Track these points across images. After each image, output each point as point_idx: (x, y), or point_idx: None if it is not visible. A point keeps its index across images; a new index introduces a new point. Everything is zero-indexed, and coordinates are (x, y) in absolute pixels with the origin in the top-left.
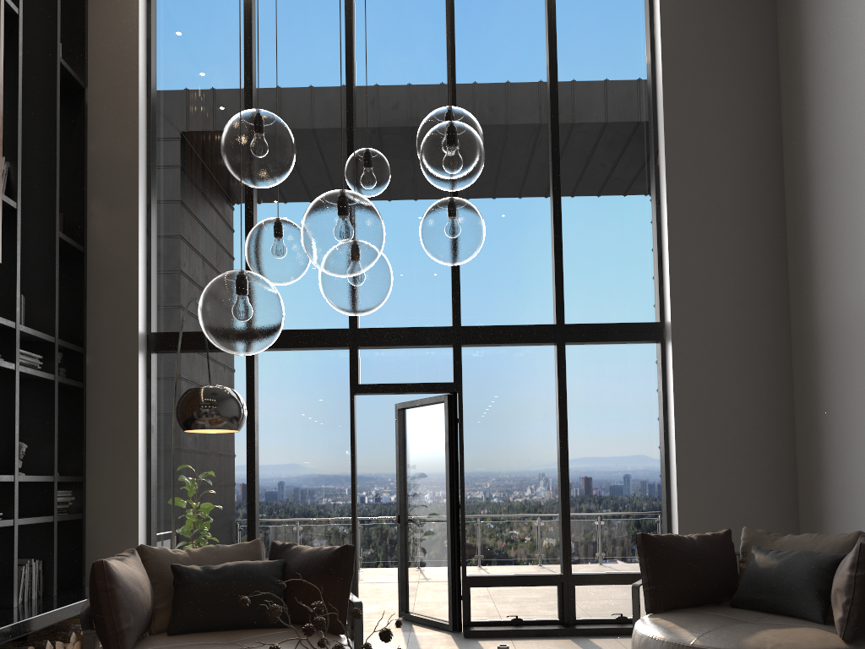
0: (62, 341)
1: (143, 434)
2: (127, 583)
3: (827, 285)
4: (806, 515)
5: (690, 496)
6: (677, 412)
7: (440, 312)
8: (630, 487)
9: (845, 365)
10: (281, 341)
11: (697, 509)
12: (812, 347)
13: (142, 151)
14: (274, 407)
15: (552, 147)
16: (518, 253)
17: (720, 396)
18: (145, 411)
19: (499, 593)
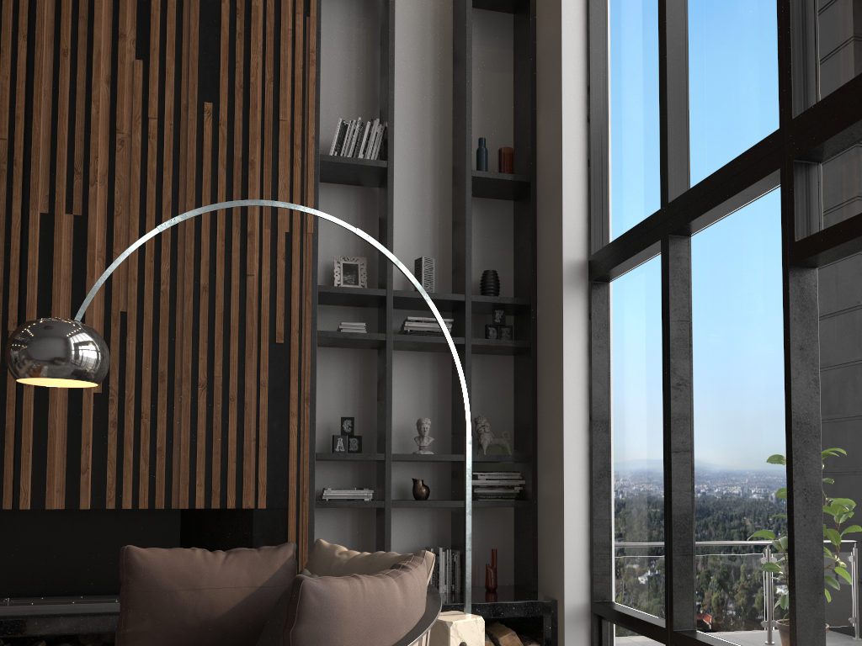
0: (480, 297)
1: (577, 398)
2: (157, 579)
3: None
4: None
5: None
6: None
7: None
8: None
9: None
10: (694, 207)
11: None
12: None
13: (571, 16)
14: (706, 328)
15: None
16: None
17: None
18: (585, 365)
19: None
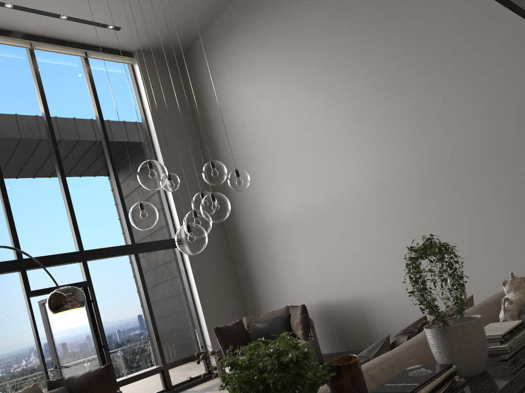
0: None
1: None
2: None
3: (242, 216)
4: (251, 310)
5: (208, 313)
6: (195, 277)
7: (68, 244)
8: (180, 316)
9: (258, 246)
10: None
11: (212, 318)
12: (240, 241)
13: None
14: None
15: (110, 157)
16: (103, 210)
17: (209, 267)
18: None
19: (134, 386)
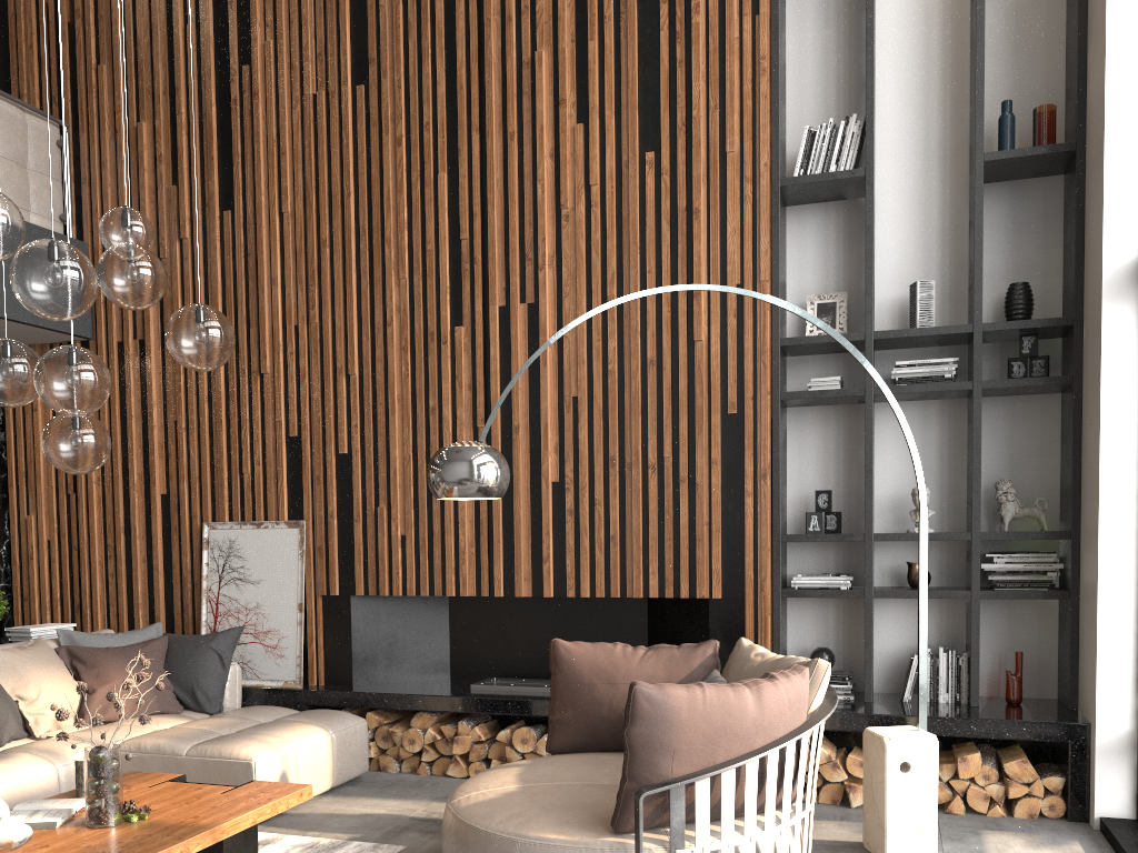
0: (995, 324)
1: (1122, 454)
2: (579, 671)
3: None
4: None
5: None
6: None
7: None
8: None
9: None
10: None
11: None
12: None
13: None
14: None
15: None
16: None
17: None
18: (1136, 408)
19: None
